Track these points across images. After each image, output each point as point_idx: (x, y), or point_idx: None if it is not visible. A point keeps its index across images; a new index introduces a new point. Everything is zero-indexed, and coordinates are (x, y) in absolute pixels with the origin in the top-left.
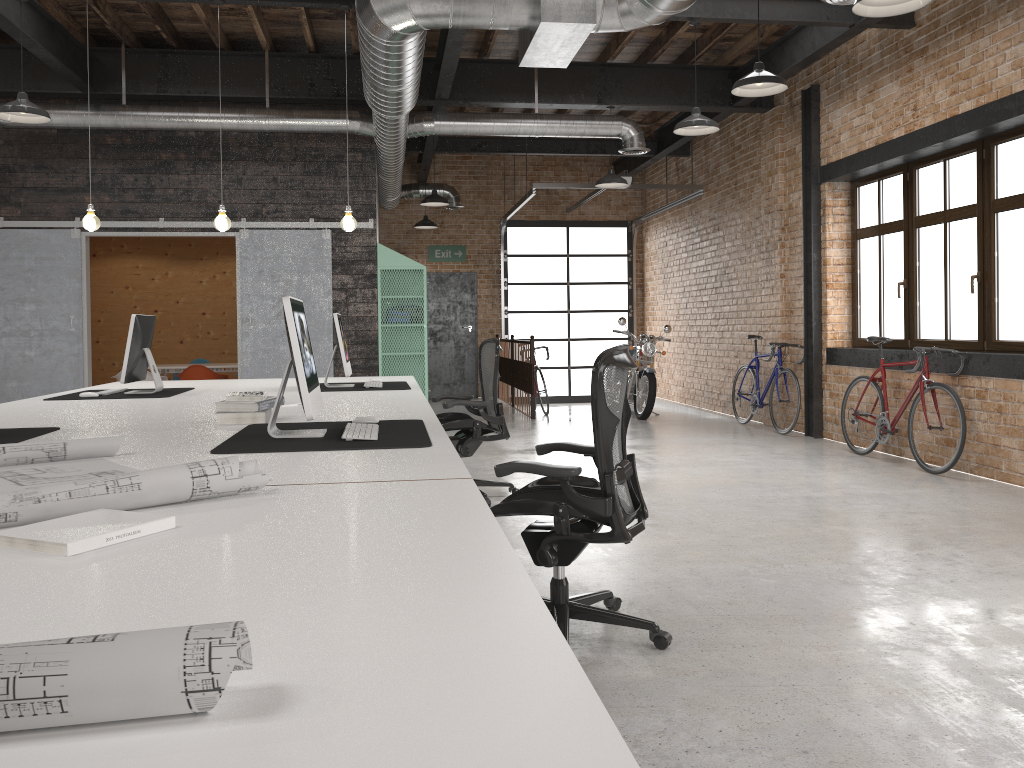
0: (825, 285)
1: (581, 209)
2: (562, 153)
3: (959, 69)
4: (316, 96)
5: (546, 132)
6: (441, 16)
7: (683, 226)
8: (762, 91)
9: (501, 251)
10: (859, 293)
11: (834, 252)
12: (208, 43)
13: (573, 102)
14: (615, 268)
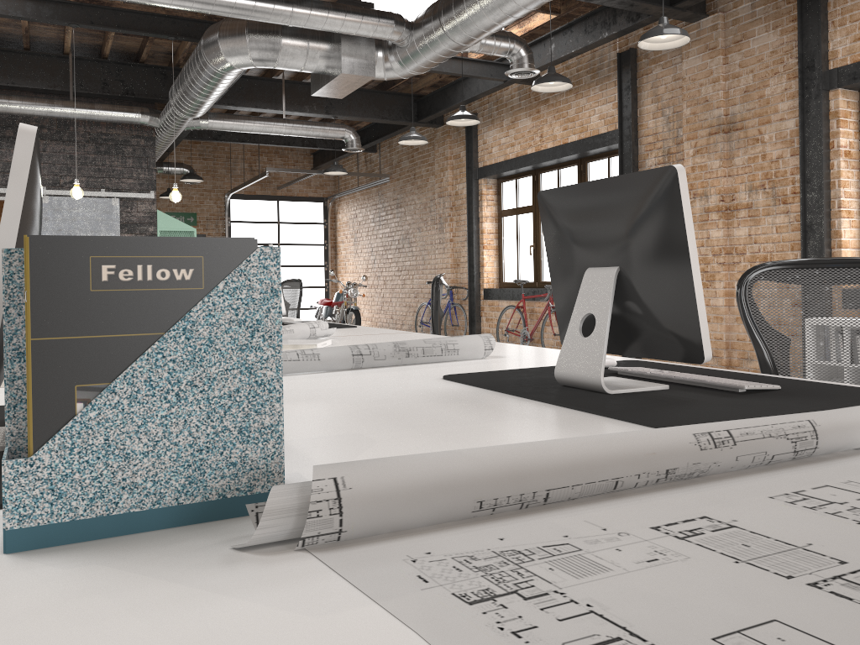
0: (482, 247)
1: (288, 187)
2: (284, 145)
3: (568, 115)
4: (109, 93)
5: (292, 133)
6: (271, 61)
7: (371, 203)
8: (463, 123)
9: (226, 218)
10: (503, 252)
11: (487, 225)
12: (10, 42)
13: (308, 111)
14: (315, 233)
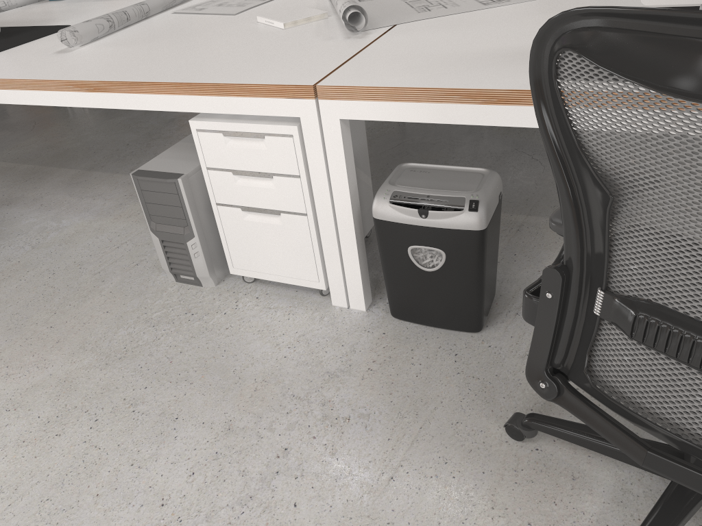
0: None
1: None
2: None
3: None
4: None
5: None
6: None
7: None
8: None
9: None
10: None
11: None
12: None
13: None
14: None
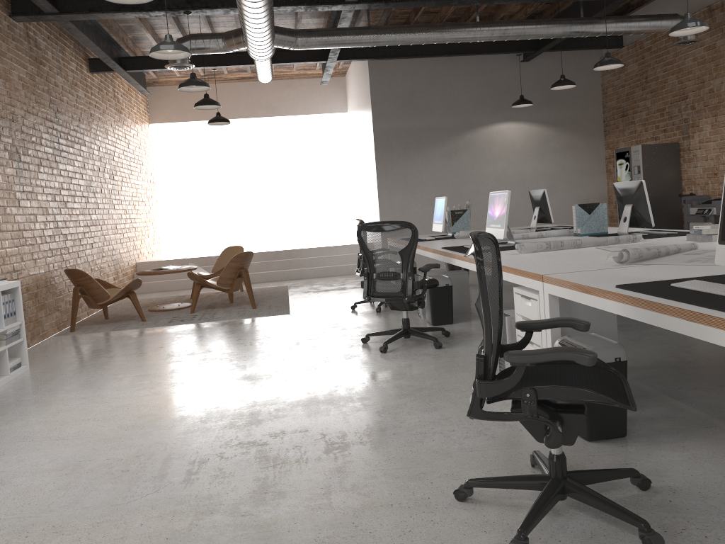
0: None
1: None
2: None
3: None
4: None
5: None
6: None
7: None
8: None
9: None
10: None
11: None
12: None
13: None
14: None
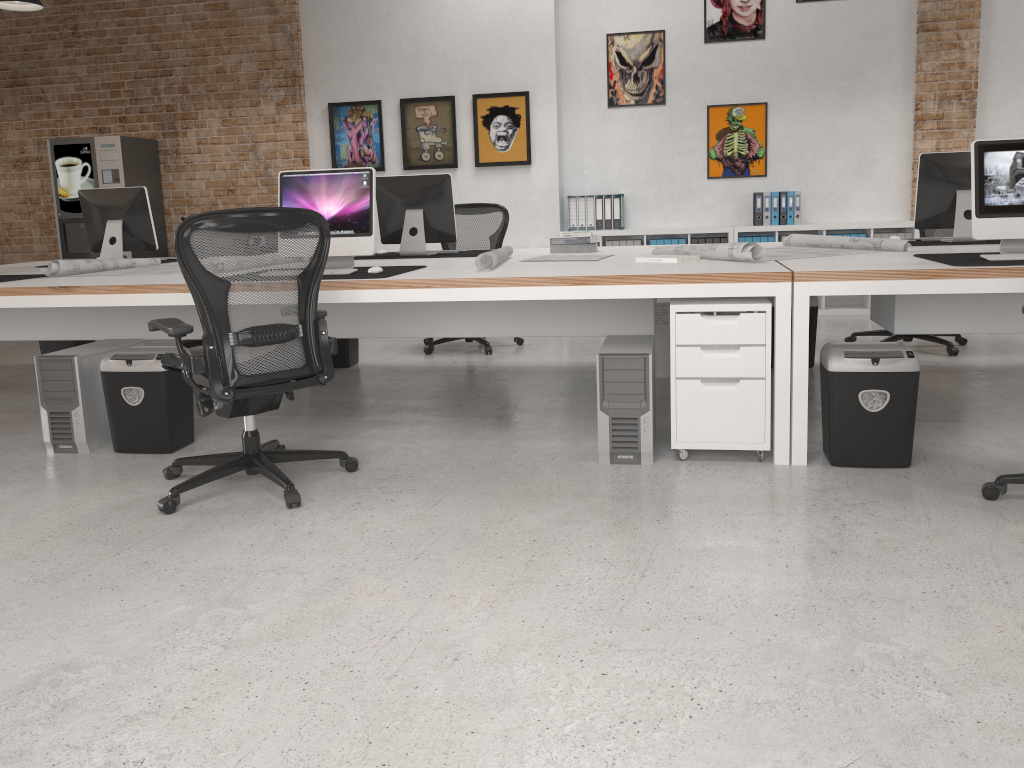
0: None
1: None
2: None
3: None
4: None
5: None
6: None
7: None
8: None
9: None
10: None
11: None
12: None
13: None
14: None
